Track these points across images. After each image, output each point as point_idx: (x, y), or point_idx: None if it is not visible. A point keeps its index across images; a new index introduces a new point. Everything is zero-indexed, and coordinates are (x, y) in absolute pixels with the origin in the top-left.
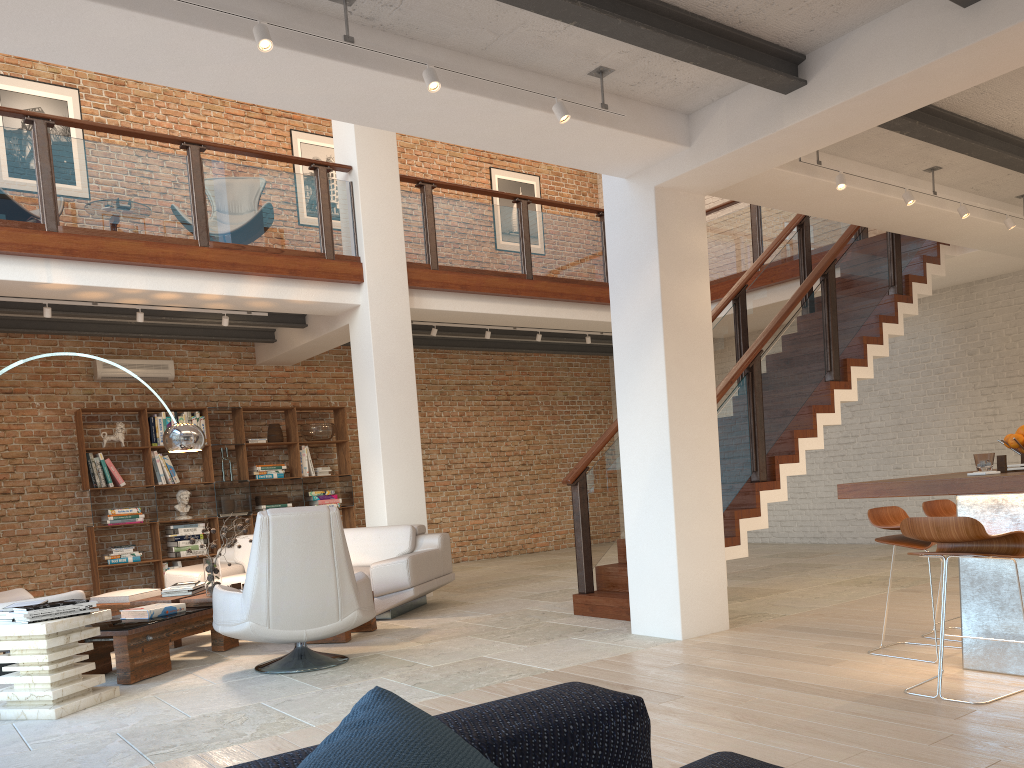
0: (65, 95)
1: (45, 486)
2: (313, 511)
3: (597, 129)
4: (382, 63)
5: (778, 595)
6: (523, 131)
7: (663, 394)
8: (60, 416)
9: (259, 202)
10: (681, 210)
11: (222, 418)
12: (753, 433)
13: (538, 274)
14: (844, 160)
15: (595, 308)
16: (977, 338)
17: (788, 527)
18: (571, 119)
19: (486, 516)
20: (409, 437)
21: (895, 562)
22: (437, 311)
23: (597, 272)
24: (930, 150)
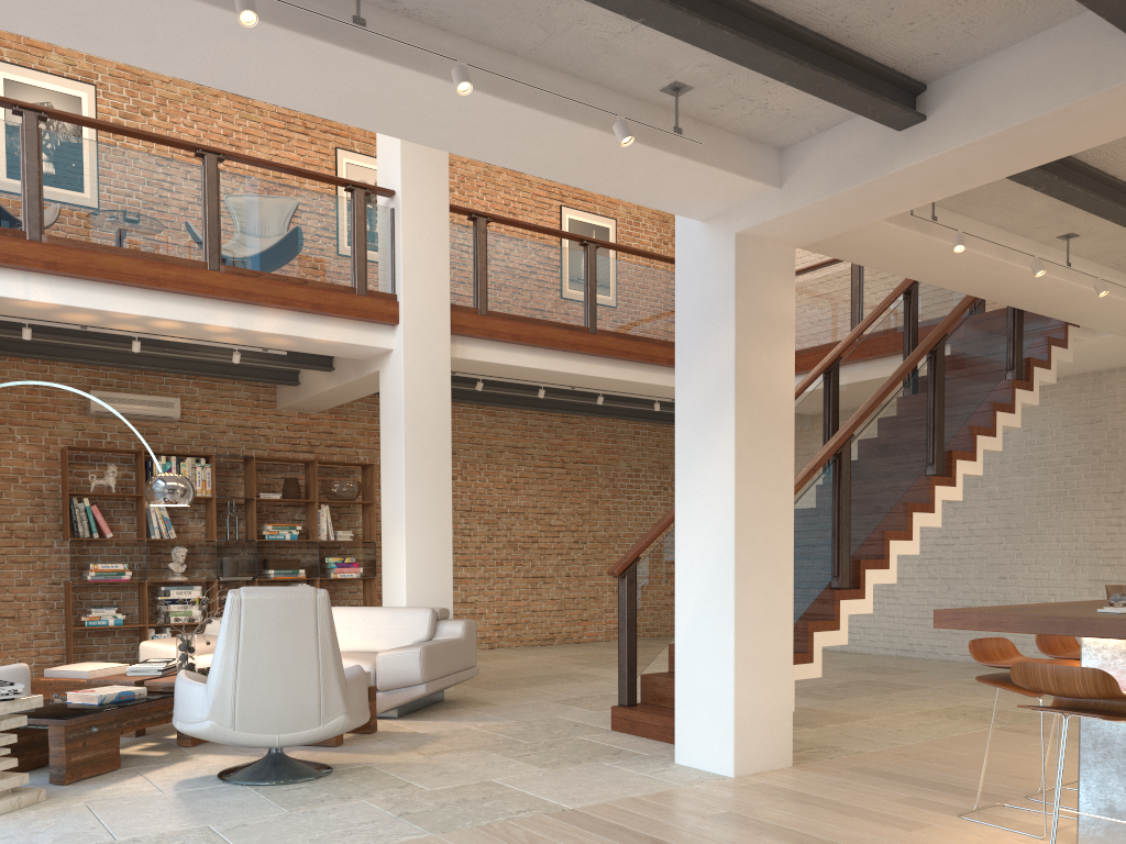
0: (80, 90)
1: (20, 532)
2: (296, 593)
3: (669, 158)
4: (404, 56)
5: (854, 723)
6: (579, 155)
7: (730, 480)
8: (44, 453)
9: (283, 224)
10: (766, 263)
11: (232, 467)
12: (837, 531)
13: (603, 328)
14: (964, 218)
15: (666, 371)
16: (1104, 435)
17: (872, 635)
18: (637, 144)
19: (529, 598)
20: (439, 505)
21: (994, 689)
22: (483, 363)
23: (671, 331)
24: (1067, 213)
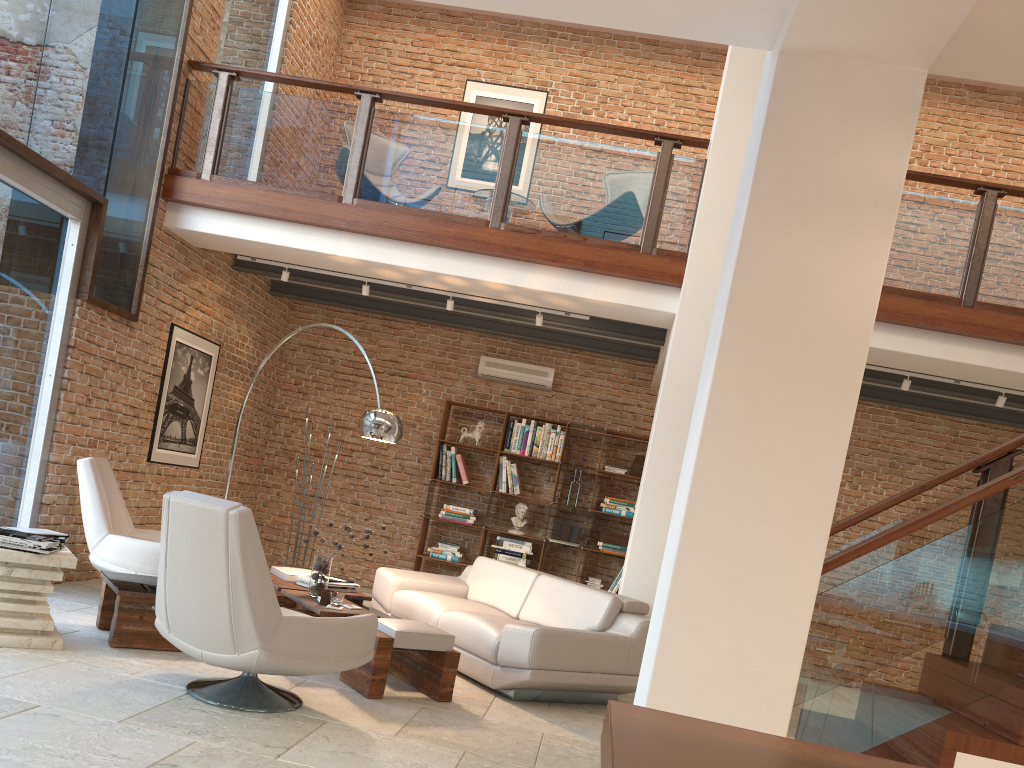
0: (533, 98)
1: (408, 468)
2: (211, 505)
3: None
4: None
5: None
6: None
7: (696, 446)
8: (439, 406)
9: (576, 182)
10: (845, 97)
11: (594, 439)
12: None
13: (989, 301)
14: None
15: None
16: None
17: None
18: None
19: None
20: None
21: None
22: None
23: None
24: None
